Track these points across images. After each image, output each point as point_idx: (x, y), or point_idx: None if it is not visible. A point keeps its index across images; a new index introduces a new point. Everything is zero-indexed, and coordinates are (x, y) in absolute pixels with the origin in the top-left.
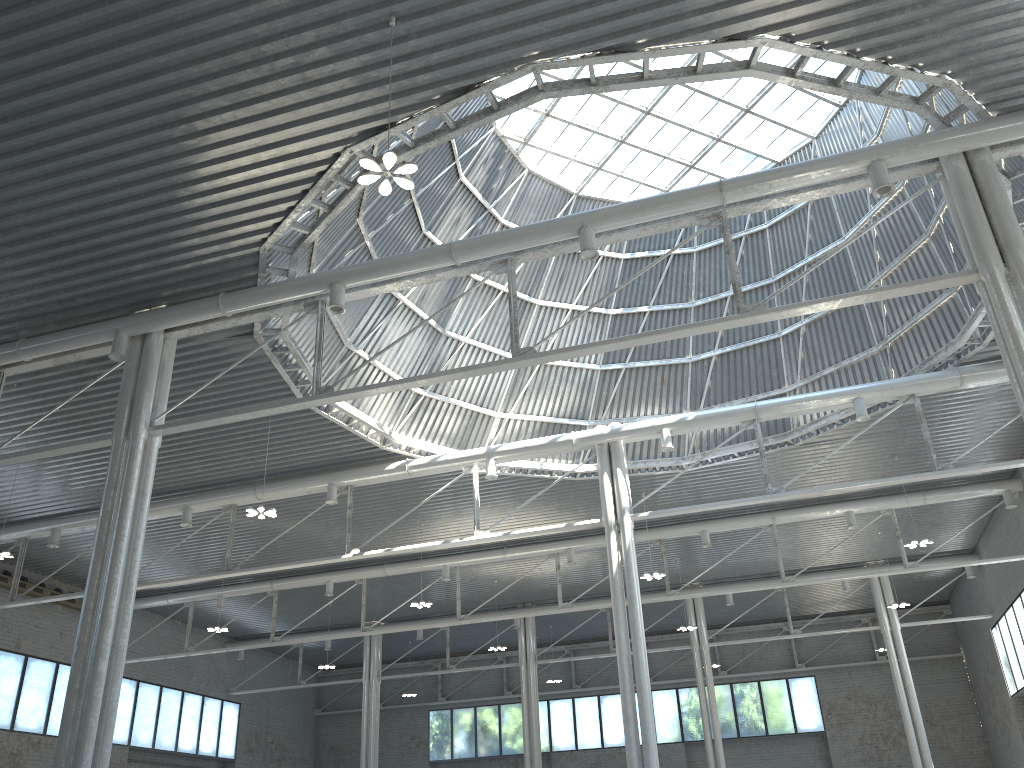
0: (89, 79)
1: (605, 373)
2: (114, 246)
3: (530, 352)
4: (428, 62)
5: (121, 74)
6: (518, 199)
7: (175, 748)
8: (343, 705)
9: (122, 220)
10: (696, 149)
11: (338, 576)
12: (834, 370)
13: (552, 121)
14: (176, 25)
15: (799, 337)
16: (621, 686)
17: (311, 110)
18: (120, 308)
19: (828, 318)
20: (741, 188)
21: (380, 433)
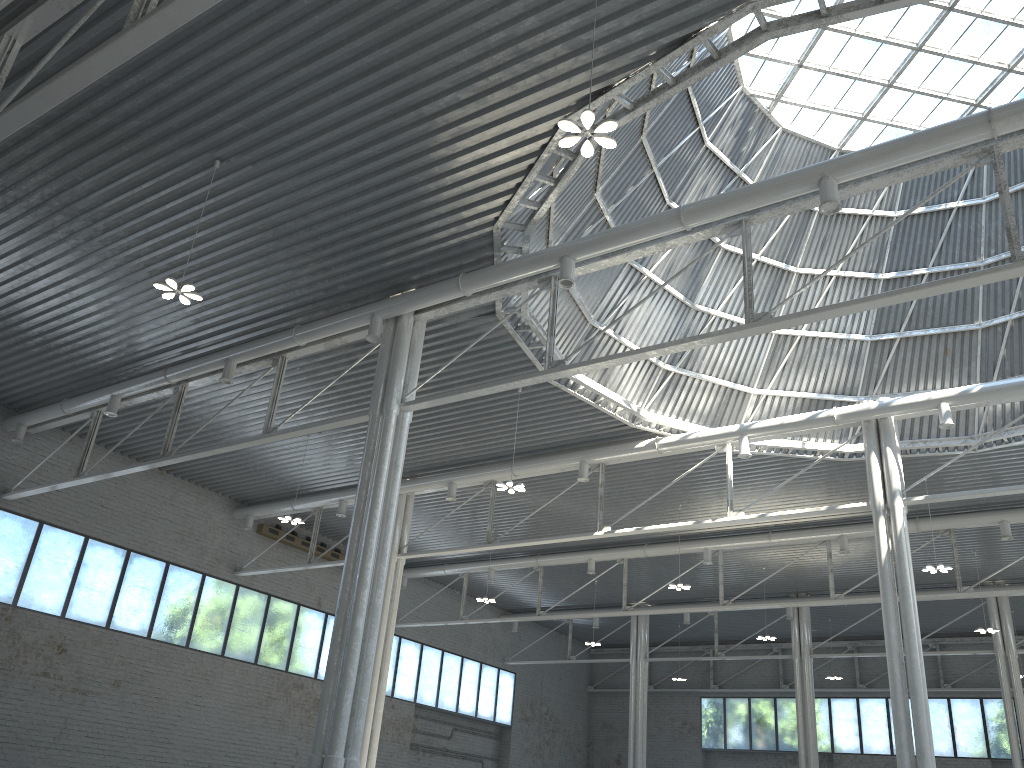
0: (326, 78)
1: (876, 344)
2: (364, 235)
3: (765, 318)
4: (639, 17)
5: (353, 69)
6: (771, 161)
7: (456, 709)
8: (615, 684)
9: (368, 209)
10: (982, 84)
11: (599, 555)
12: None
13: (806, 72)
14: (395, 15)
15: None
16: (891, 686)
17: (527, 83)
18: (376, 293)
19: None
20: (1016, 115)
21: (627, 410)
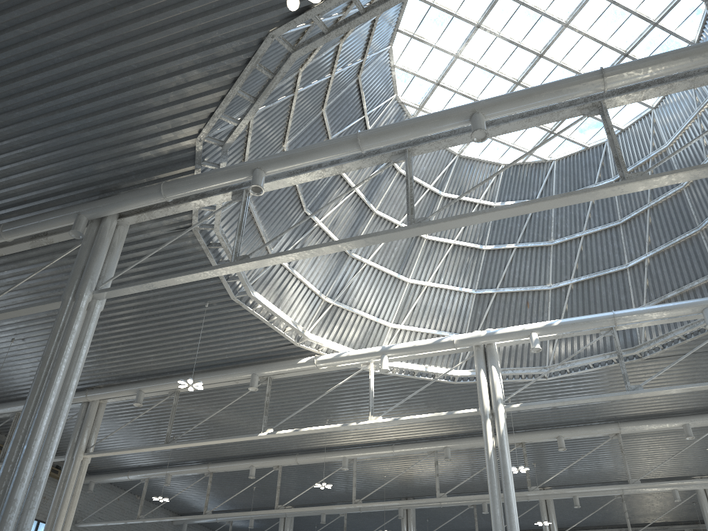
0: None
1: (479, 296)
2: (77, 134)
3: (424, 221)
4: None
5: None
6: None
7: None
8: None
9: (83, 107)
10: None
11: (259, 462)
12: (677, 293)
13: (441, 91)
14: None
15: (644, 268)
16: None
17: None
18: (85, 199)
19: (670, 251)
20: (622, 73)
21: (295, 330)
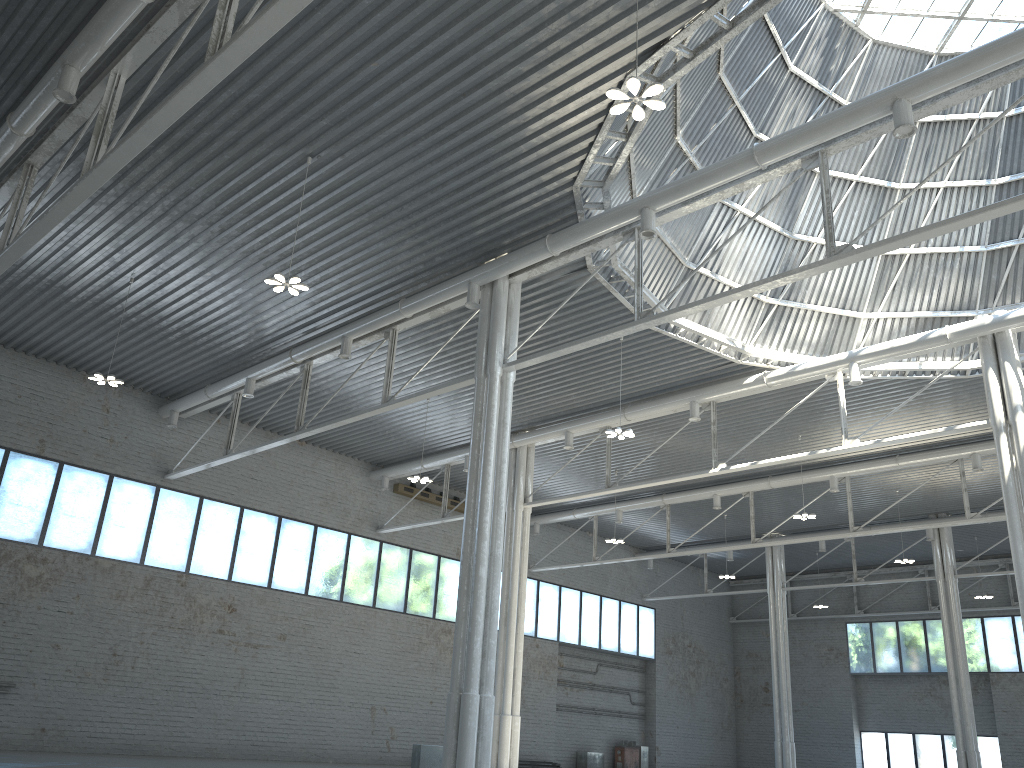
0: (396, 69)
1: (993, 254)
2: (452, 208)
3: (846, 250)
4: None
5: (419, 58)
6: (863, 76)
7: (599, 646)
8: (757, 614)
9: (452, 185)
10: None
11: (724, 490)
12: None
13: None
14: (450, 2)
15: None
16: (1020, 604)
17: (585, 47)
18: (471, 261)
19: None
20: None
21: (732, 348)
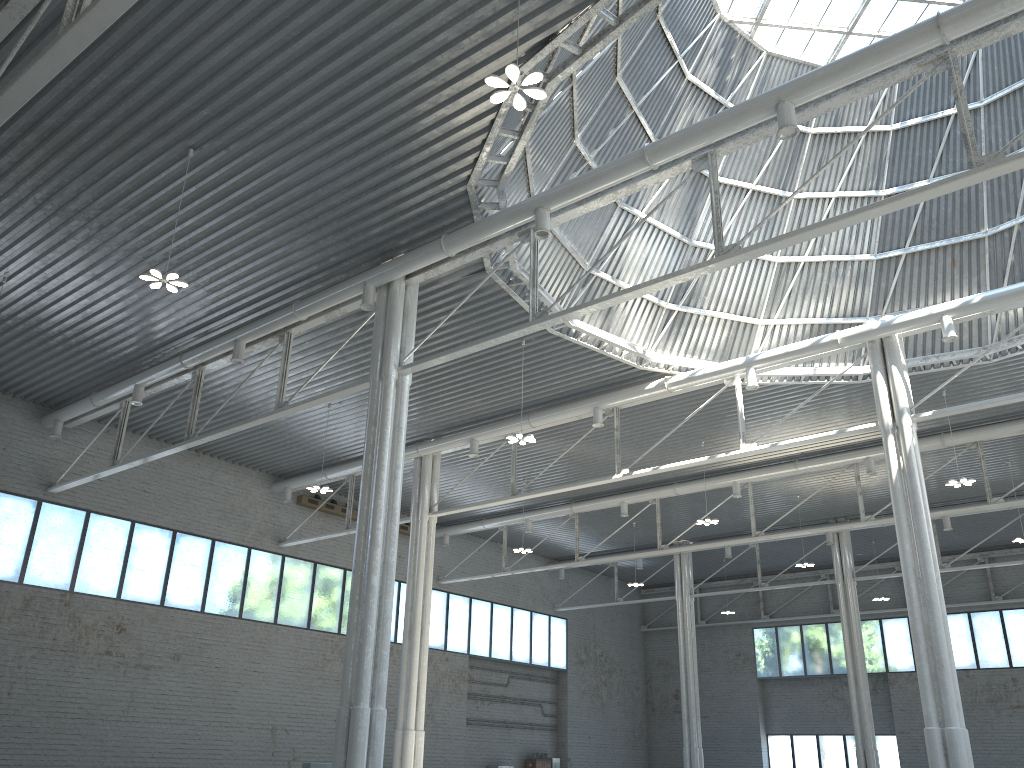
0: (278, 57)
1: (882, 262)
2: (344, 206)
3: (734, 249)
4: None
5: (301, 46)
6: (758, 87)
7: (510, 657)
8: (667, 622)
9: (343, 181)
10: None
11: (631, 497)
12: None
13: None
14: None
15: None
16: (907, 601)
17: (472, 40)
18: (367, 262)
19: None
20: (964, 18)
21: (633, 353)
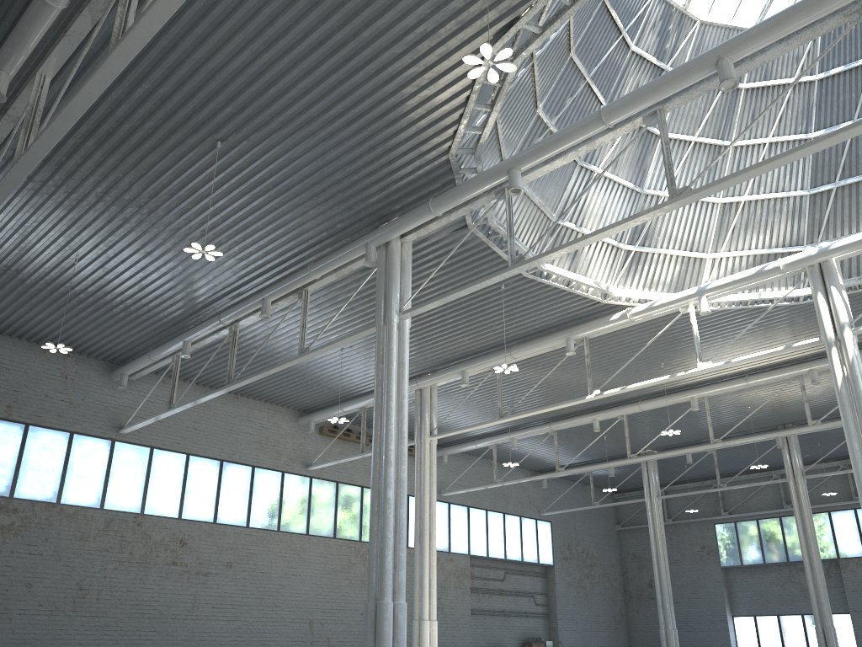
0: (286, 58)
1: (815, 197)
2: (346, 180)
3: (686, 191)
4: None
5: (305, 47)
6: (694, 52)
7: (504, 556)
8: (638, 521)
9: (345, 159)
10: None
11: (601, 415)
12: None
13: None
14: None
15: None
16: (859, 493)
17: (448, 28)
18: (367, 226)
19: None
20: None
21: (598, 290)
